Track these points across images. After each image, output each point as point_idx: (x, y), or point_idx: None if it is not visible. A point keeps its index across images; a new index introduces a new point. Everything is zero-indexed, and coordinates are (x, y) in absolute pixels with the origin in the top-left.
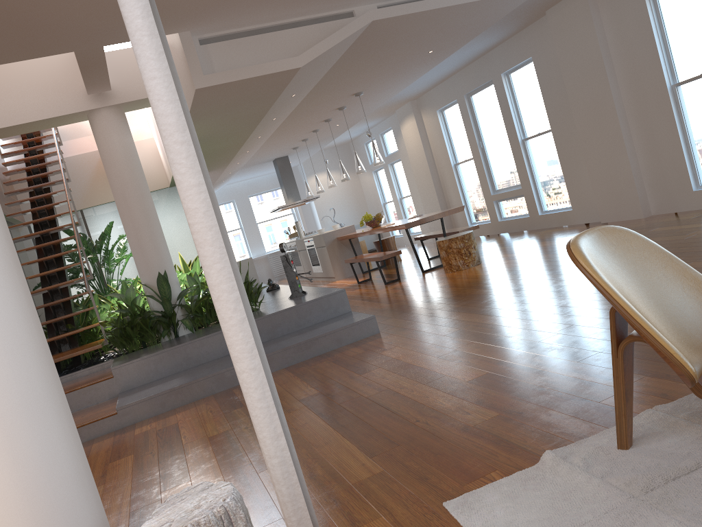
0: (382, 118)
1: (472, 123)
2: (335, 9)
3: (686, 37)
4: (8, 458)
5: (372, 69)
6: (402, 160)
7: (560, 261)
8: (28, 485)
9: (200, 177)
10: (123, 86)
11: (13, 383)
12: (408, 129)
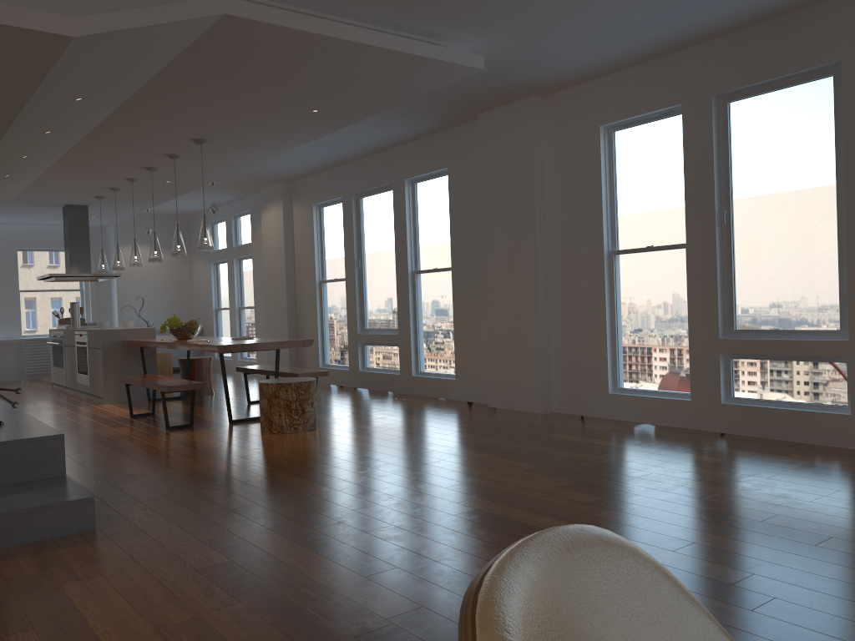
0: (240, 194)
1: (355, 232)
2: None
3: (638, 196)
4: None
5: (224, 107)
6: (254, 258)
7: (426, 456)
8: None
9: None
10: None
11: None
12: (271, 218)
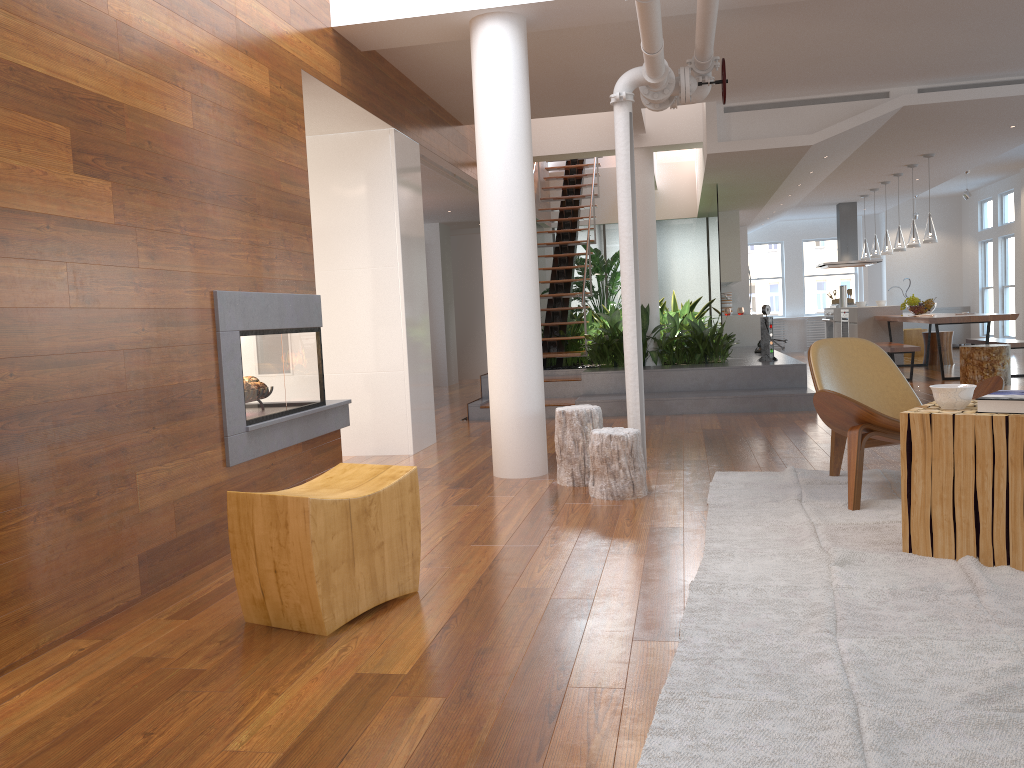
0: (1001, 175)
1: None
2: (868, 89)
3: None
4: (513, 364)
5: (933, 137)
6: (1015, 237)
7: None
8: (518, 378)
9: (631, 256)
10: (657, 131)
11: (523, 333)
12: None
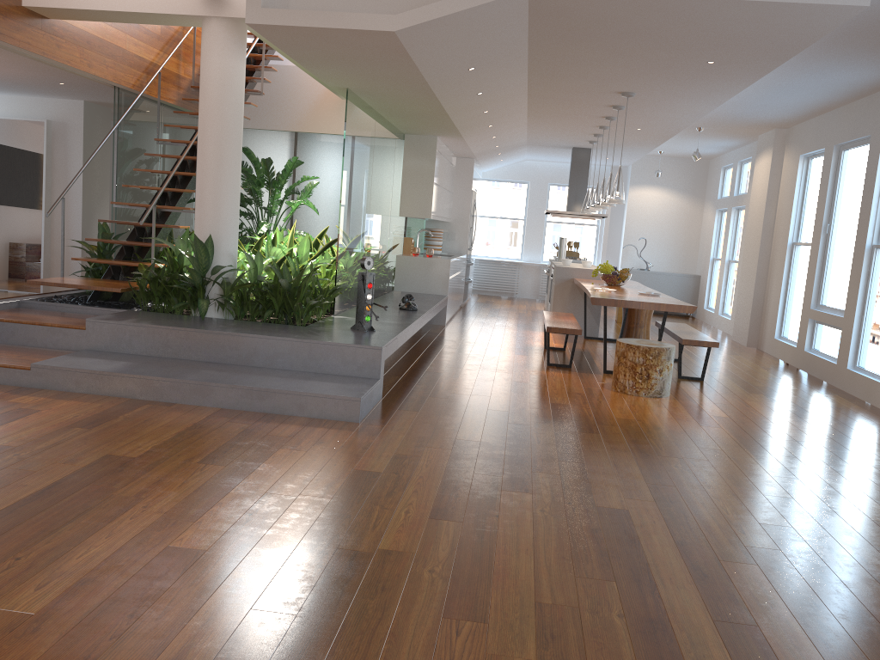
0: (741, 140)
1: (829, 191)
2: None
3: None
4: None
5: (615, 64)
6: (746, 210)
7: (699, 451)
8: None
9: None
10: None
11: None
12: (761, 168)
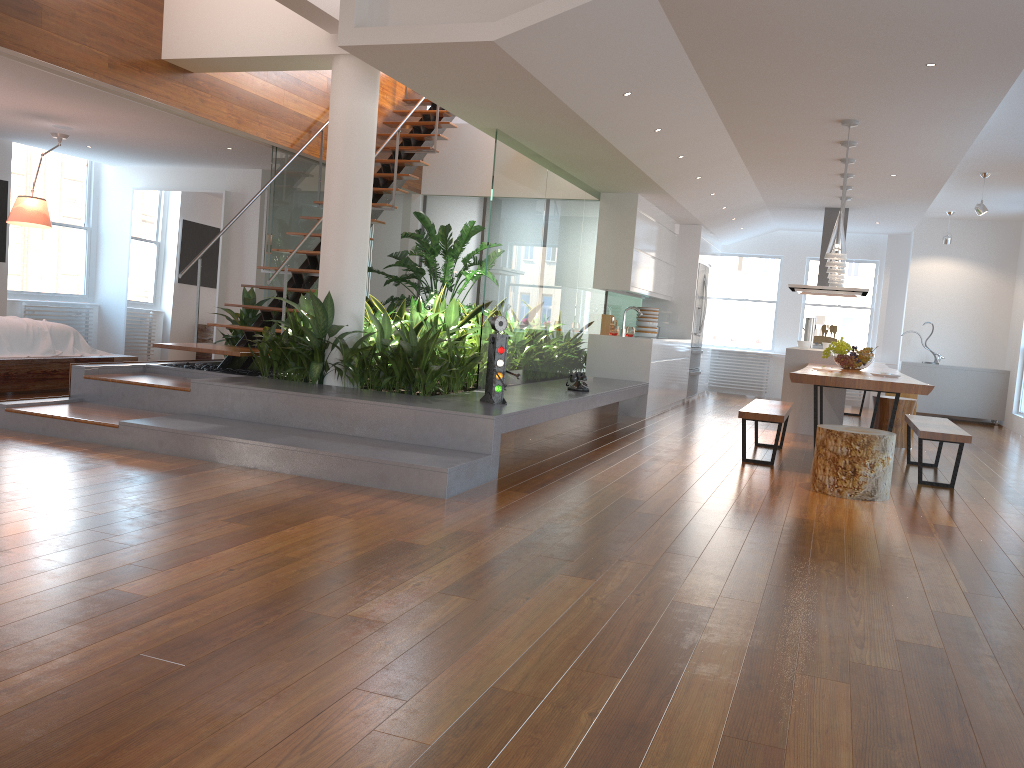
0: None
1: None
2: None
3: None
4: None
5: (810, 78)
6: None
7: (877, 558)
8: None
9: None
10: None
11: None
12: None
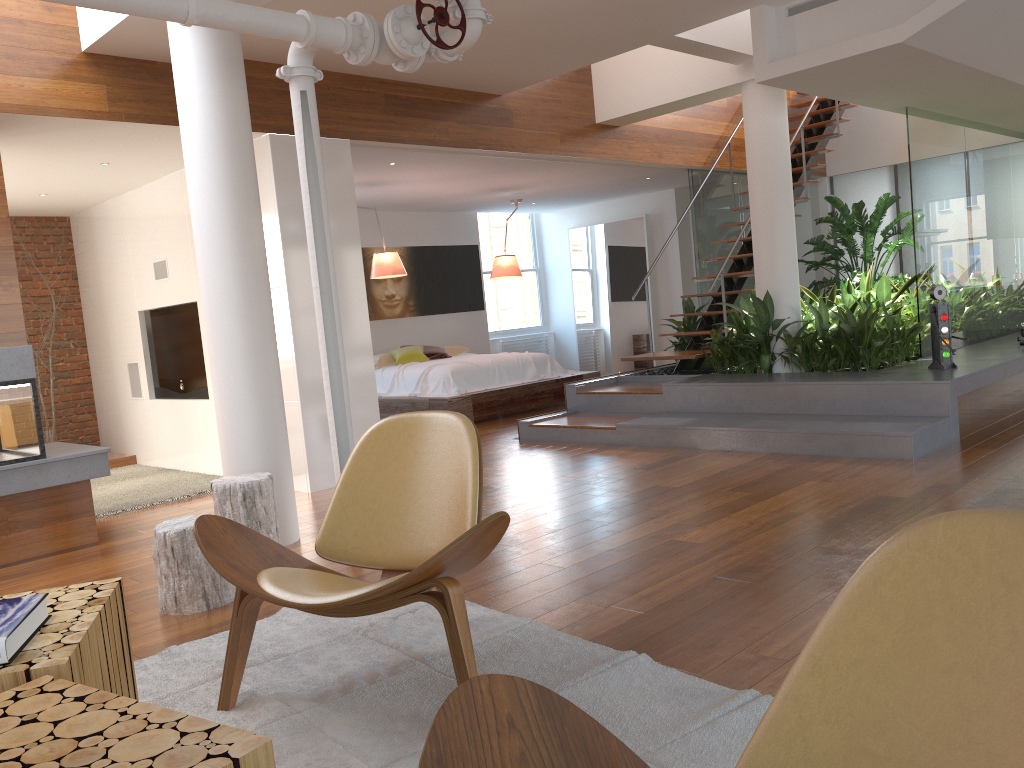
0: None
1: None
2: None
3: None
4: (222, 417)
5: None
6: None
7: None
8: (227, 434)
9: (317, 282)
10: None
11: (227, 381)
12: None
